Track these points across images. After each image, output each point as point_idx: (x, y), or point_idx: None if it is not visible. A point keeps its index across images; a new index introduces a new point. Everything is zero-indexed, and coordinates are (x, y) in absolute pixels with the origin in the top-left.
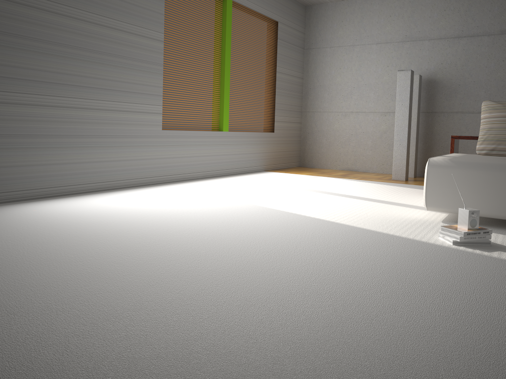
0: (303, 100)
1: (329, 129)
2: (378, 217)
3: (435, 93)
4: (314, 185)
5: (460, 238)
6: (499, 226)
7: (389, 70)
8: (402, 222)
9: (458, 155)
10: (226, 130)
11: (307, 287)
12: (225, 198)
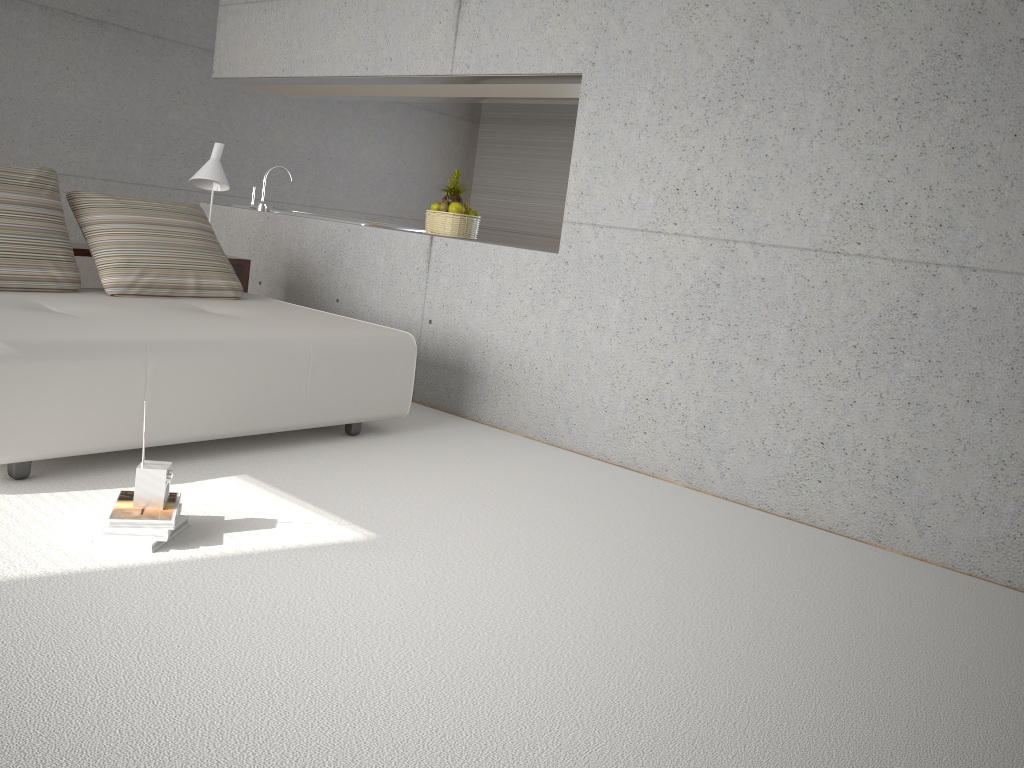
0: None
1: None
2: None
3: None
4: None
5: (168, 534)
6: (83, 464)
7: None
8: None
9: None
10: None
11: None
12: None
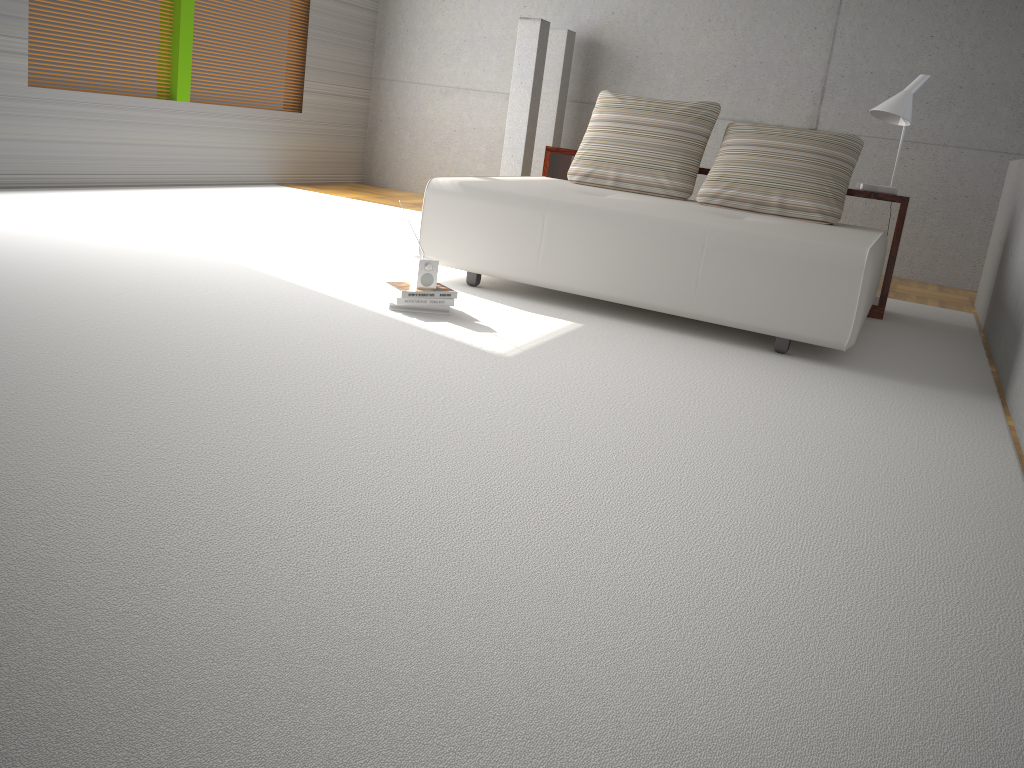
0: (375, 56)
1: (417, 116)
2: (345, 268)
3: (598, 68)
4: (327, 215)
5: (399, 300)
6: (524, 294)
7: (527, 15)
8: (372, 278)
9: (528, 179)
10: (185, 99)
11: (48, 338)
12: (117, 221)
